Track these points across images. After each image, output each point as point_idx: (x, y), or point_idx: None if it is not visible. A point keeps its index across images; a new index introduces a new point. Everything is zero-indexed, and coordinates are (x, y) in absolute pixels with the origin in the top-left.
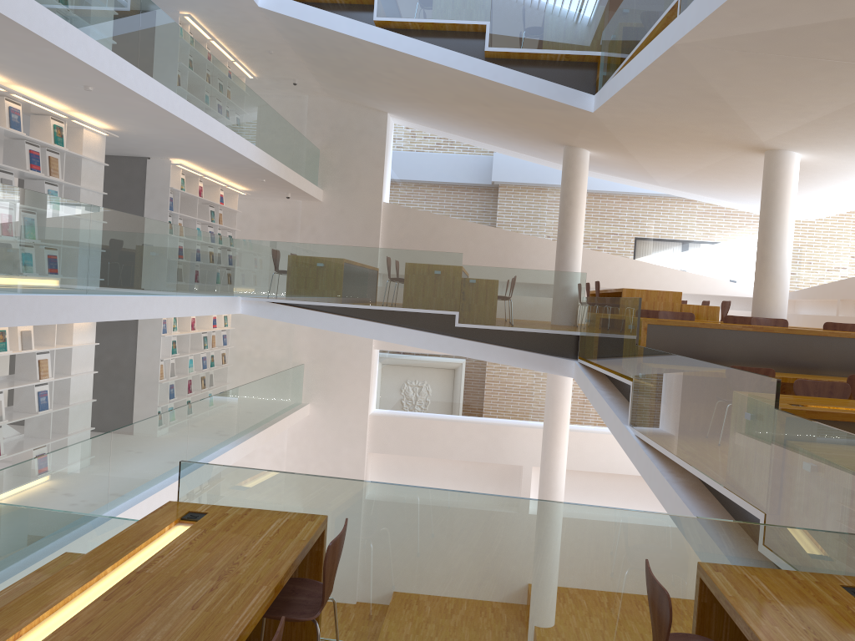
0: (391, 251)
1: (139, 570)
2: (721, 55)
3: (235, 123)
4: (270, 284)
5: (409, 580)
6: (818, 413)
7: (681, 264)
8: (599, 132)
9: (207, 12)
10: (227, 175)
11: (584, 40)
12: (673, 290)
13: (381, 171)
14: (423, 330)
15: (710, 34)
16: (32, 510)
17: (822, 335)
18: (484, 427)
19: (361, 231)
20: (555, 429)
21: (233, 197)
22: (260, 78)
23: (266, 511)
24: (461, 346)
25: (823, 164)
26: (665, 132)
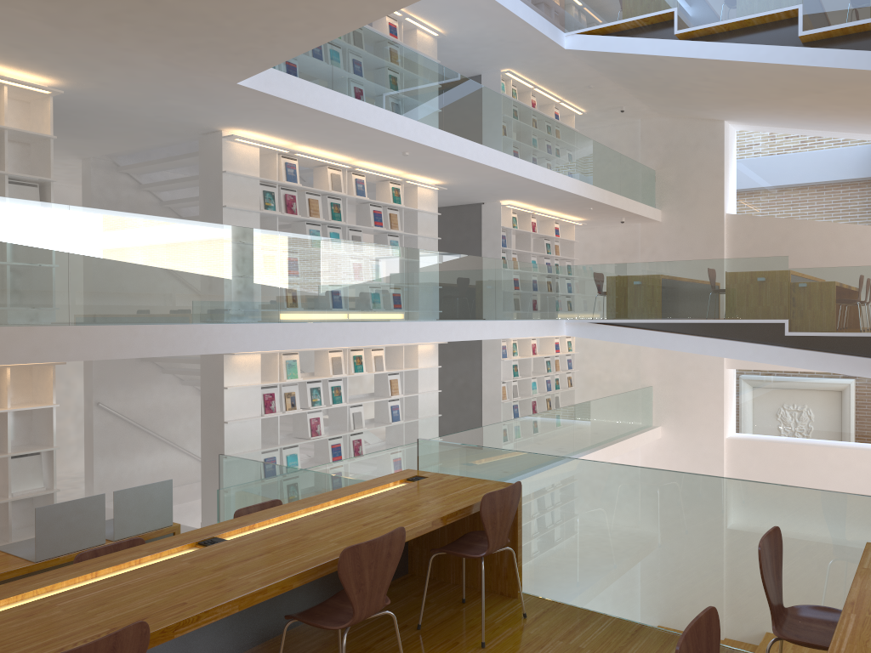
0: (707, 262)
1: (349, 503)
2: None
3: (548, 159)
4: (590, 305)
5: (592, 546)
6: None
7: None
8: None
9: (523, 64)
10: (556, 209)
11: None
12: None
13: (720, 182)
14: (751, 342)
15: None
16: (329, 476)
17: None
18: (865, 454)
19: (704, 247)
20: None
21: (570, 228)
22: (589, 112)
23: (474, 478)
24: (793, 357)
25: None
26: None
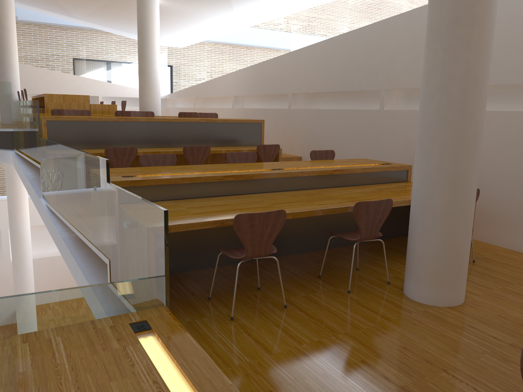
0: None
1: None
2: None
3: None
4: None
5: None
6: (139, 181)
7: (101, 77)
8: None
9: None
10: None
11: None
12: (97, 95)
13: None
14: None
15: None
16: None
17: (170, 121)
18: None
19: None
20: (17, 200)
21: None
22: None
23: None
24: None
25: (174, 8)
26: None
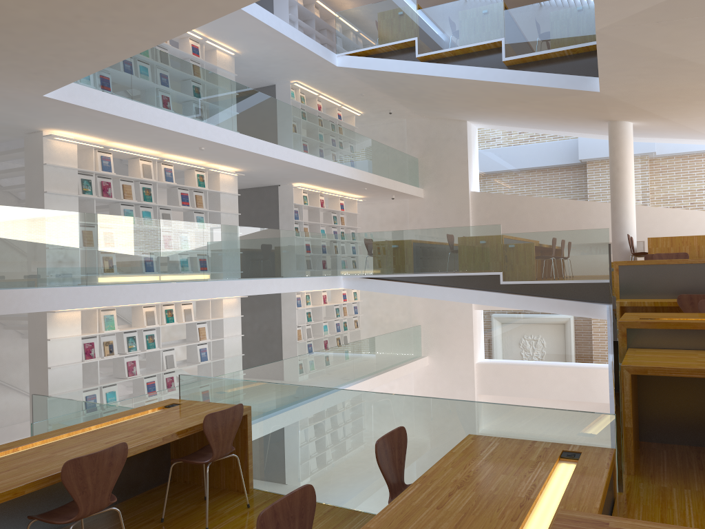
0: (444, 230)
1: (105, 427)
2: (644, 29)
3: (326, 151)
4: (360, 264)
5: (300, 449)
6: (652, 323)
7: None
8: (621, 105)
9: (307, 77)
10: (339, 189)
11: (585, 34)
12: None
13: (465, 167)
14: (478, 289)
15: (616, 17)
16: (115, 407)
17: None
18: (574, 370)
19: (455, 217)
20: None
21: (353, 204)
22: (366, 113)
23: (217, 403)
24: (507, 300)
25: None
26: (675, 95)
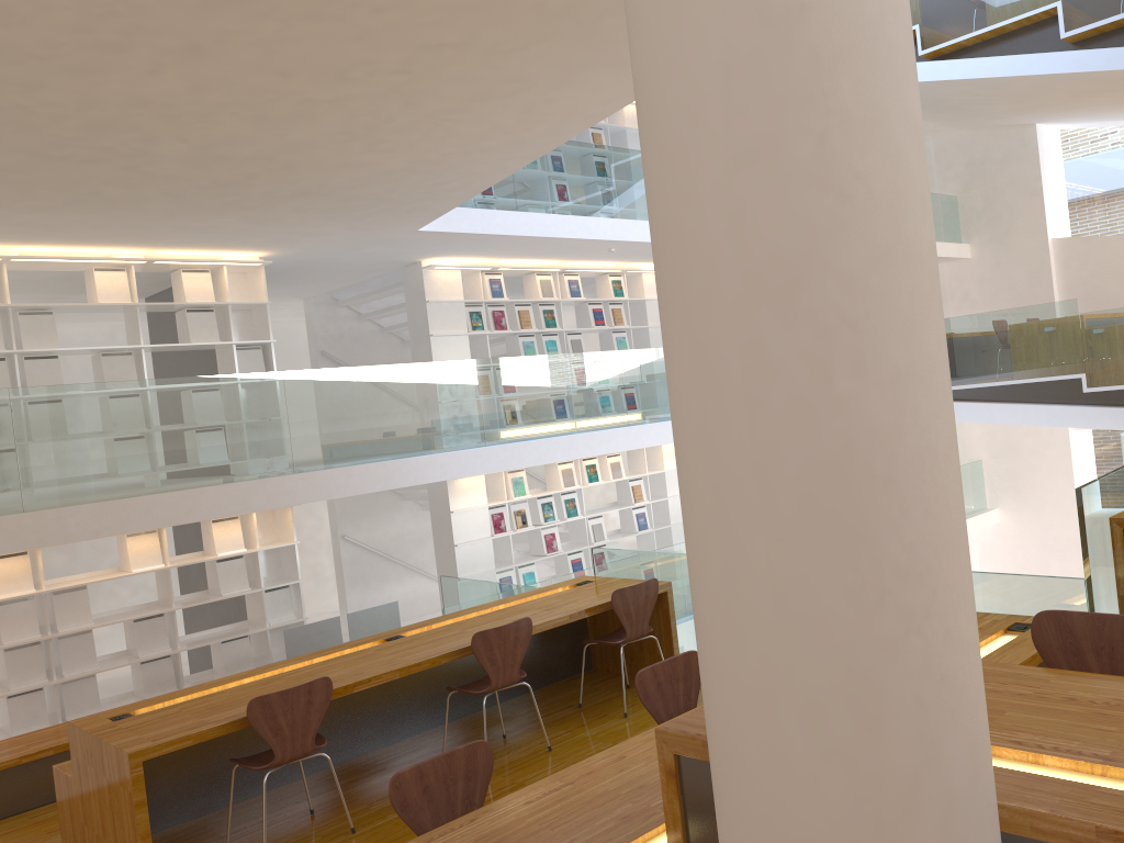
0: (985, 316)
1: (513, 606)
2: None
3: None
4: None
5: None
6: None
7: None
8: None
9: None
10: None
11: None
12: None
13: (1039, 200)
14: (1050, 403)
15: None
16: (528, 588)
17: None
18: None
19: (1027, 282)
20: None
21: None
22: None
23: (634, 579)
24: (1096, 417)
25: None
26: None
